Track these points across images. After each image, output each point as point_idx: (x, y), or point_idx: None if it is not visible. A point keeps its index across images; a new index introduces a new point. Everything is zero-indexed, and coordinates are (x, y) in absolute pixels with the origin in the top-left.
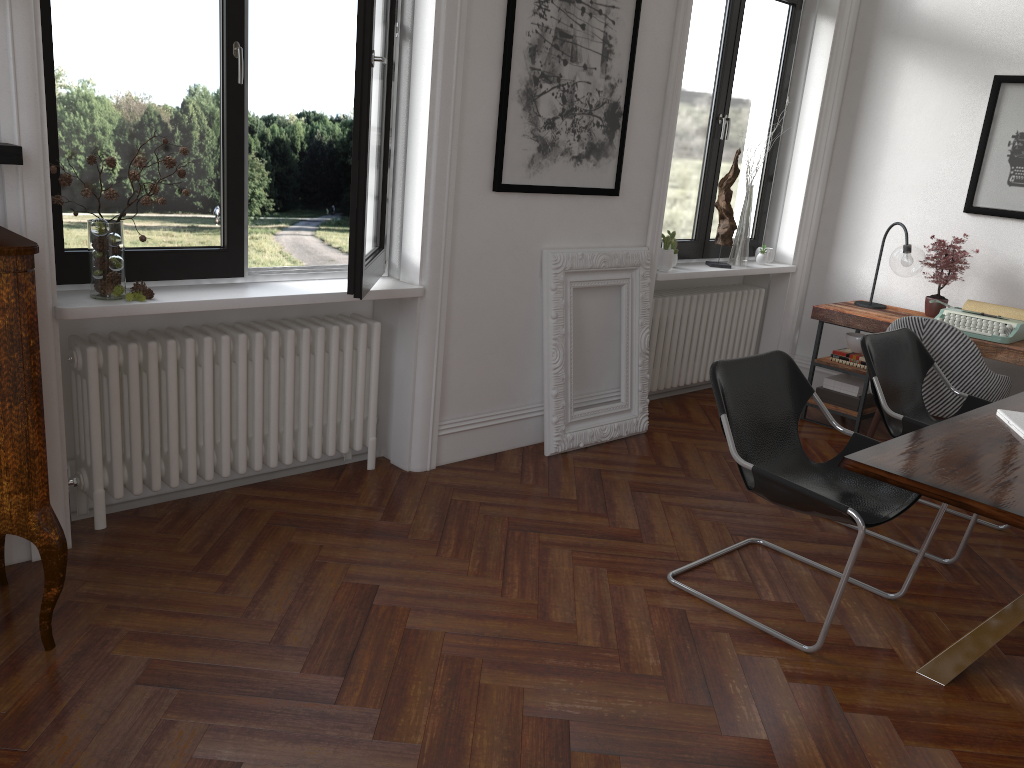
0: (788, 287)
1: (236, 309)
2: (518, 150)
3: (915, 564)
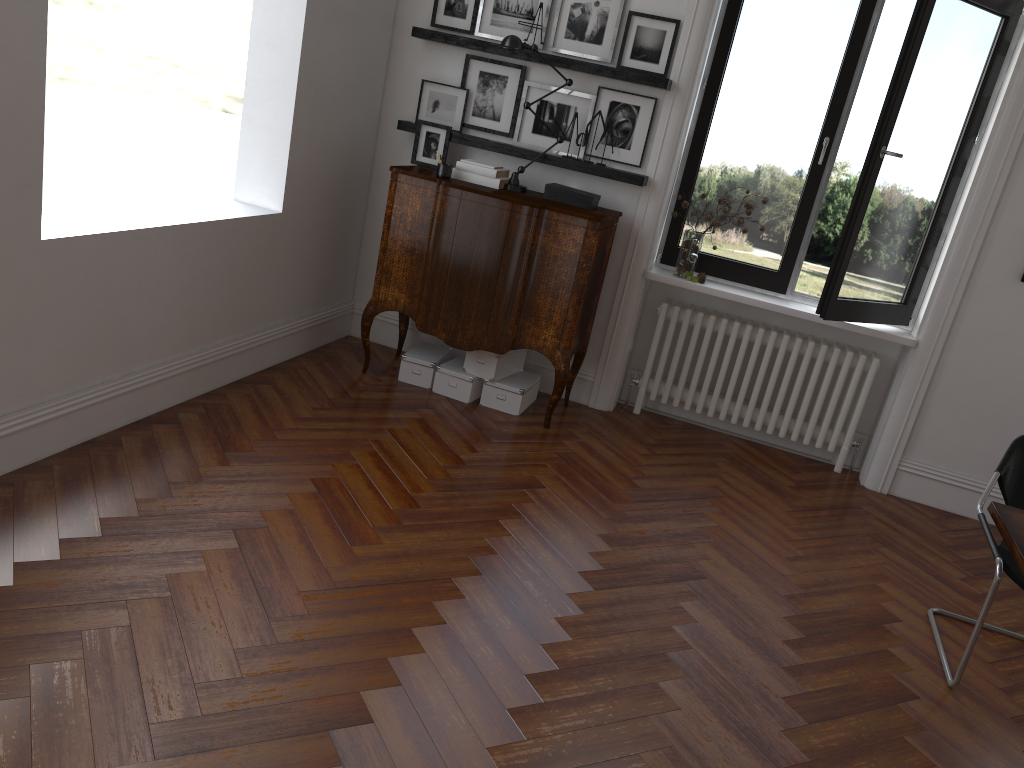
0: None
1: (781, 318)
2: None
3: None
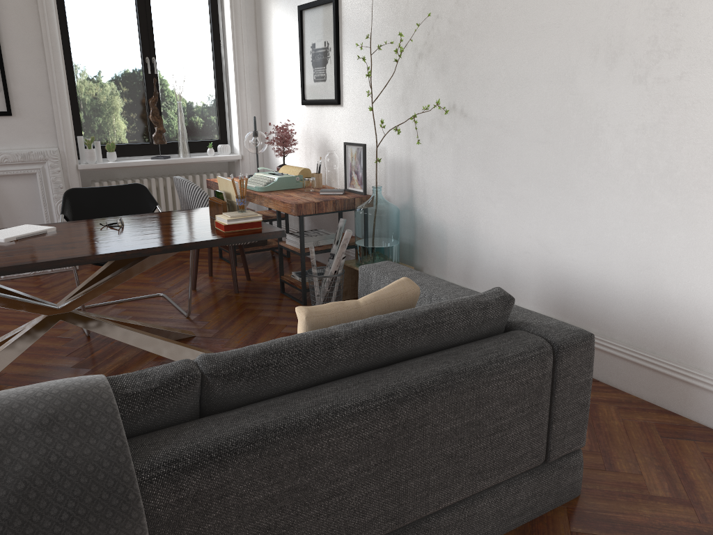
0: (241, 170)
1: None
2: None
3: None
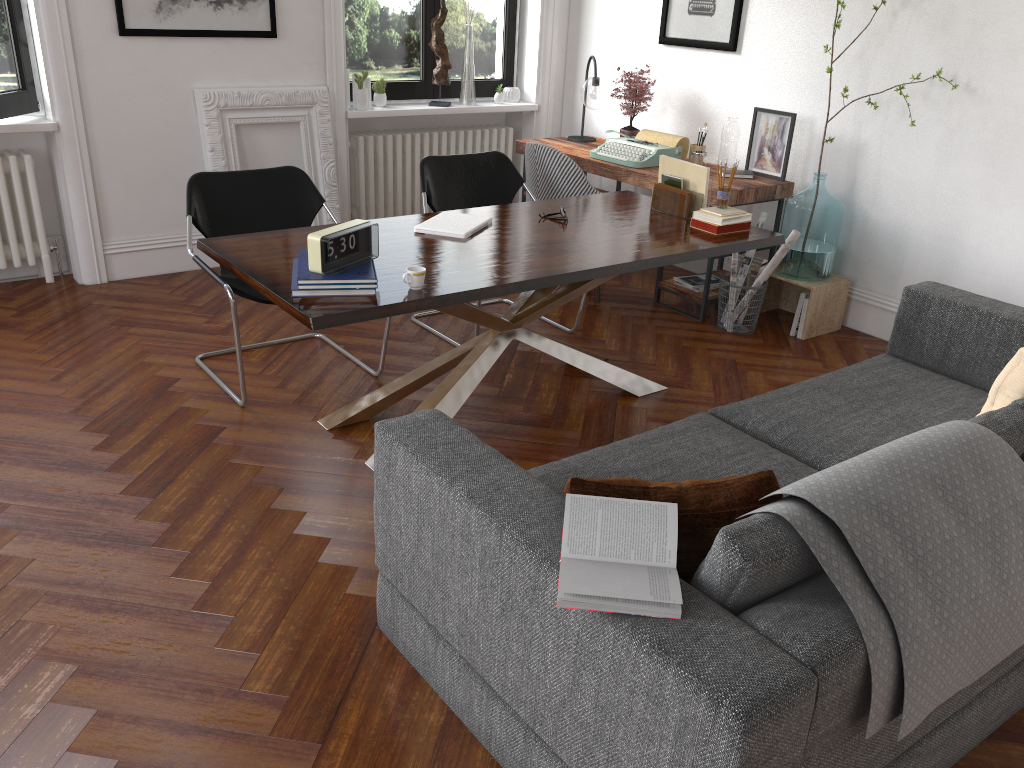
0: (535, 126)
1: None
2: None
3: (383, 345)
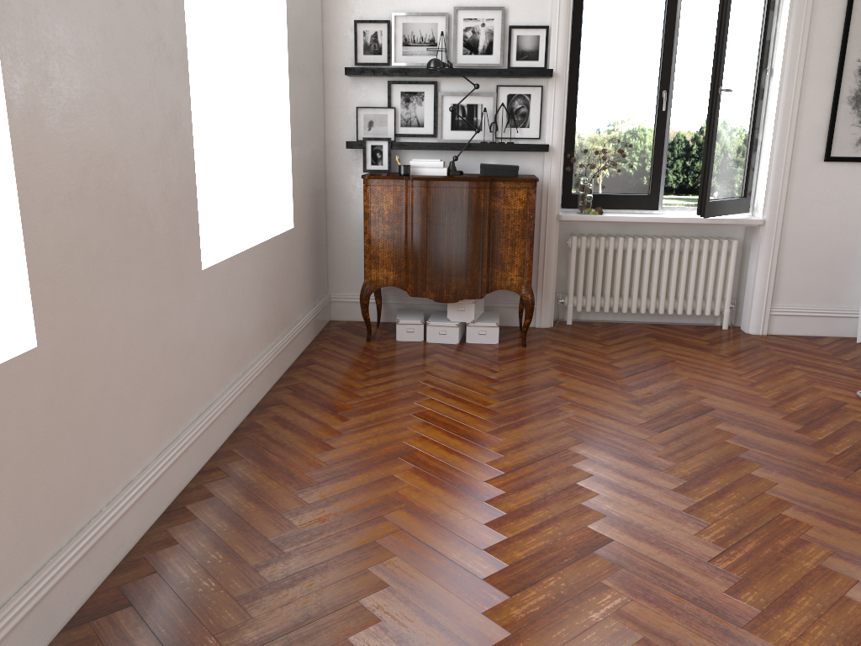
0: None
1: (656, 229)
2: (846, 134)
3: None
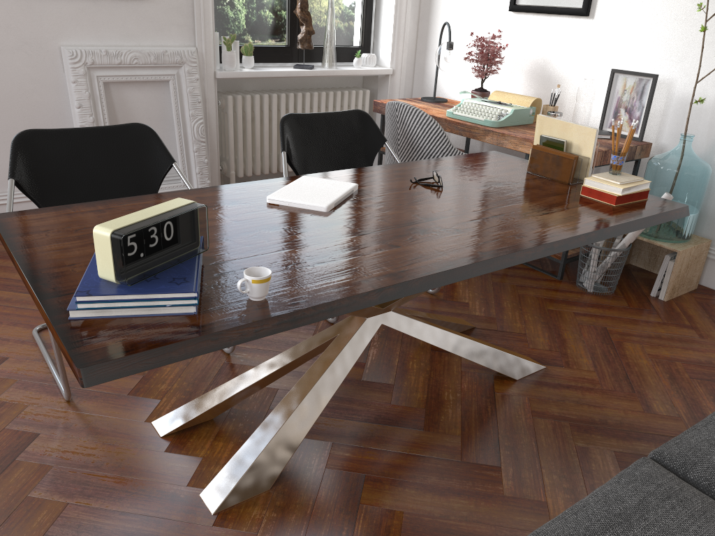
0: (389, 88)
1: None
2: None
3: None
